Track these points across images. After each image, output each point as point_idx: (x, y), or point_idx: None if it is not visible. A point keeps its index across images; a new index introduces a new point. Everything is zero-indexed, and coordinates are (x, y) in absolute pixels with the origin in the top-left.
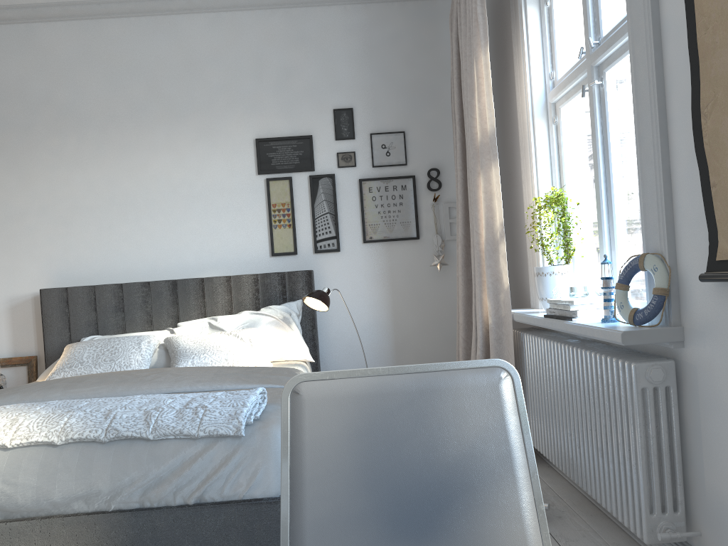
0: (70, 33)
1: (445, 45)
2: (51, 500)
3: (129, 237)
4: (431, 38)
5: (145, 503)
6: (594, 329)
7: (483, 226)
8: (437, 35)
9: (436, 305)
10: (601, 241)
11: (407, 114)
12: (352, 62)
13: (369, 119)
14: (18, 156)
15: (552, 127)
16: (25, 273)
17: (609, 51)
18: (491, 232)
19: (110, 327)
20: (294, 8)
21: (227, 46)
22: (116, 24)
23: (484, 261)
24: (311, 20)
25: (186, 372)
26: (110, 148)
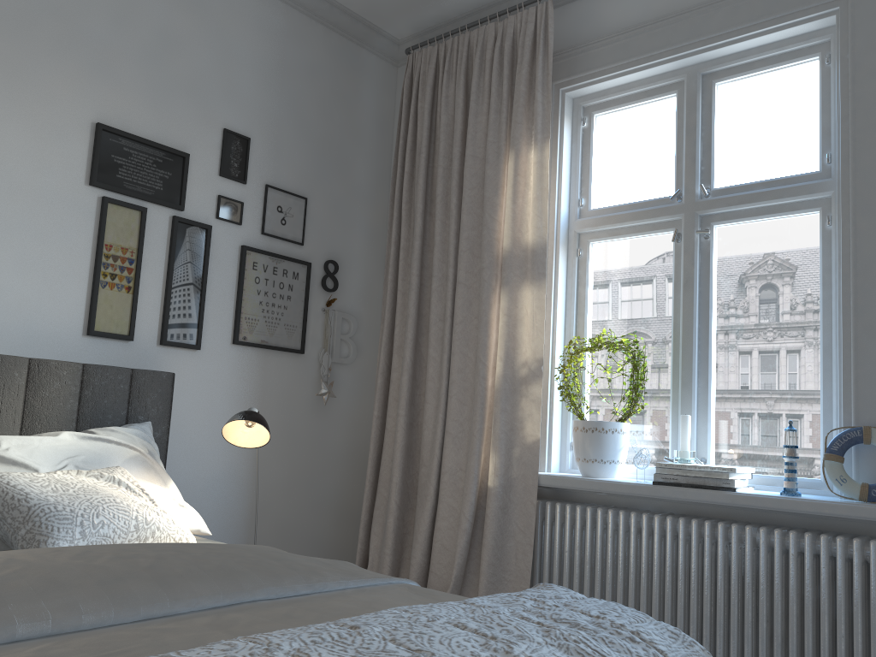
0: None
1: (363, 107)
2: None
3: None
4: (350, 91)
5: None
6: (824, 503)
7: (501, 357)
8: (357, 91)
9: (308, 452)
10: (686, 402)
11: (311, 176)
12: (259, 74)
13: (267, 164)
14: None
15: (574, 259)
16: None
17: (741, 207)
18: (511, 367)
19: None
20: None
21: None
22: None
23: (487, 402)
24: None
25: (210, 557)
26: None
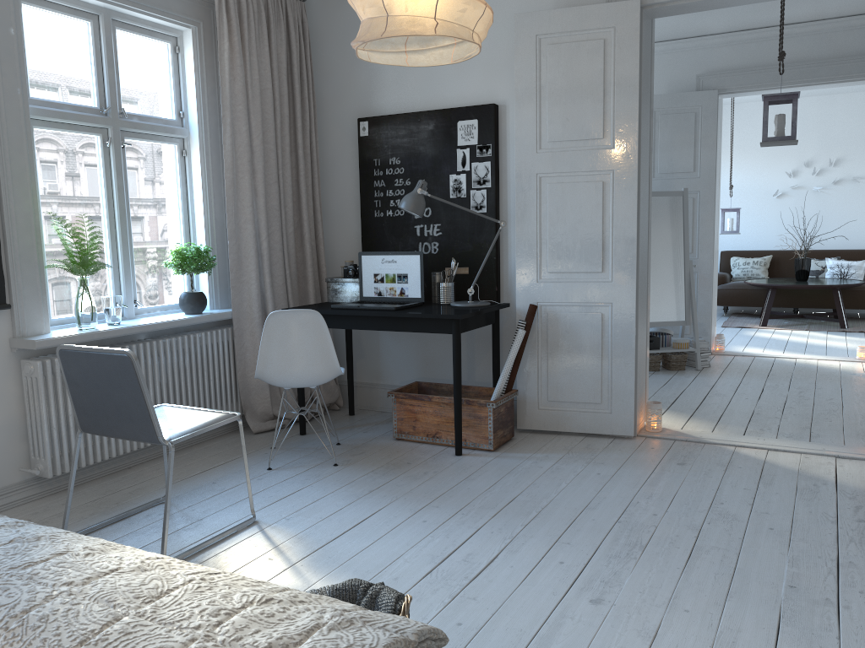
0: None
1: None
2: None
3: None
4: None
5: None
6: None
7: None
8: None
9: None
10: None
11: None
12: None
13: None
14: None
15: None
16: None
17: None
18: None
19: None
20: None
21: None
22: None
23: None
24: None
25: None
26: None
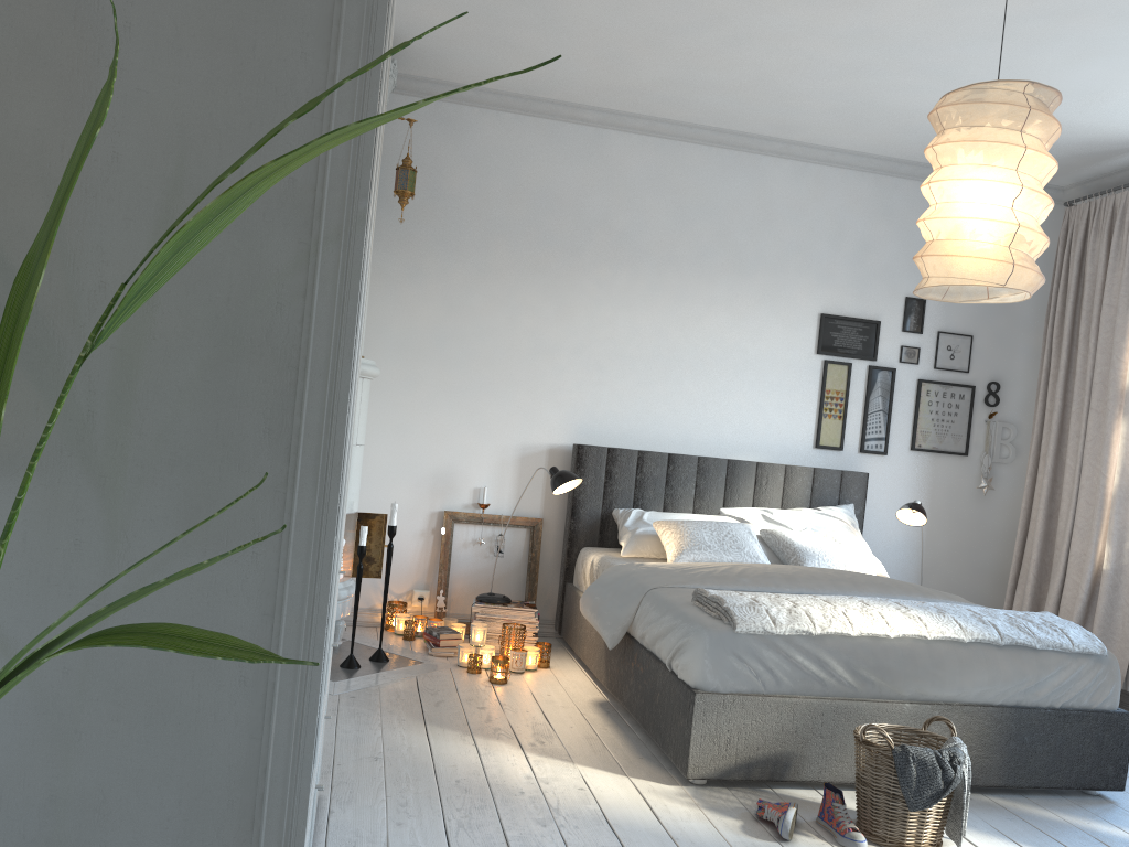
0: (642, 150)
1: None
2: (968, 689)
3: (666, 399)
4: None
5: (1023, 702)
6: None
7: (1117, 471)
8: None
9: (970, 530)
10: None
11: (977, 317)
12: None
13: (939, 315)
14: (560, 280)
15: None
16: (544, 419)
17: None
18: (1126, 479)
19: (648, 501)
20: (885, 176)
21: (808, 202)
22: (695, 151)
23: (1105, 505)
24: (899, 193)
25: (878, 579)
26: (664, 292)
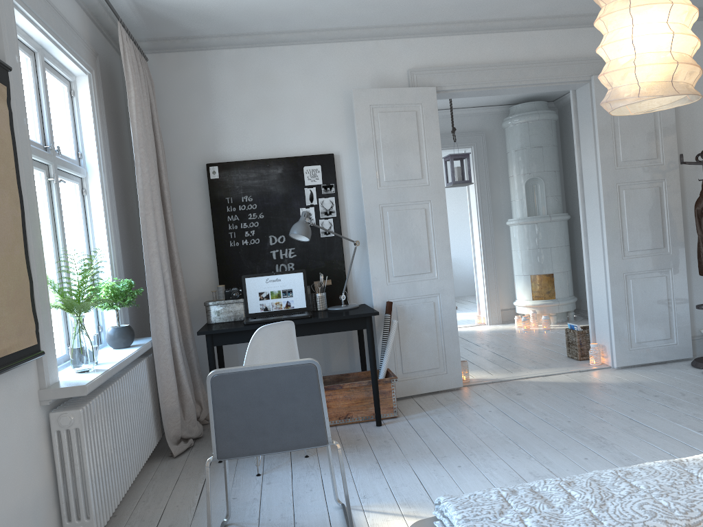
0: None
1: None
2: None
3: None
4: None
5: None
6: None
7: None
8: None
9: None
10: None
11: None
12: None
13: None
14: None
15: None
16: None
17: None
18: None
19: None
20: None
21: None
22: None
23: None
24: None
25: None
26: None
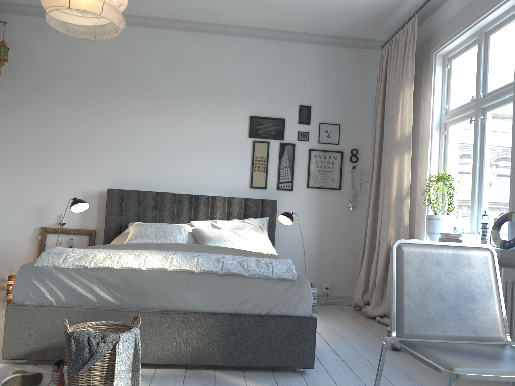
0: (146, 35)
1: (370, 77)
2: (192, 302)
3: (164, 164)
4: (362, 71)
5: (238, 310)
6: None
7: (395, 187)
8: (366, 70)
9: (345, 231)
10: (472, 204)
11: (342, 114)
12: (314, 79)
13: (320, 114)
14: (103, 104)
15: (442, 136)
16: (96, 177)
17: (493, 102)
18: (400, 191)
19: (148, 218)
20: (284, 41)
21: (240, 57)
22: (175, 34)
23: (392, 207)
24: (293, 50)
25: (223, 248)
26: (160, 108)
